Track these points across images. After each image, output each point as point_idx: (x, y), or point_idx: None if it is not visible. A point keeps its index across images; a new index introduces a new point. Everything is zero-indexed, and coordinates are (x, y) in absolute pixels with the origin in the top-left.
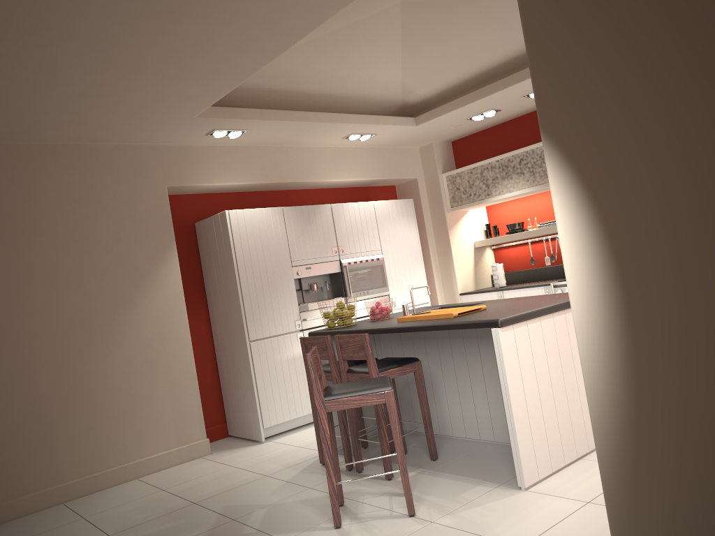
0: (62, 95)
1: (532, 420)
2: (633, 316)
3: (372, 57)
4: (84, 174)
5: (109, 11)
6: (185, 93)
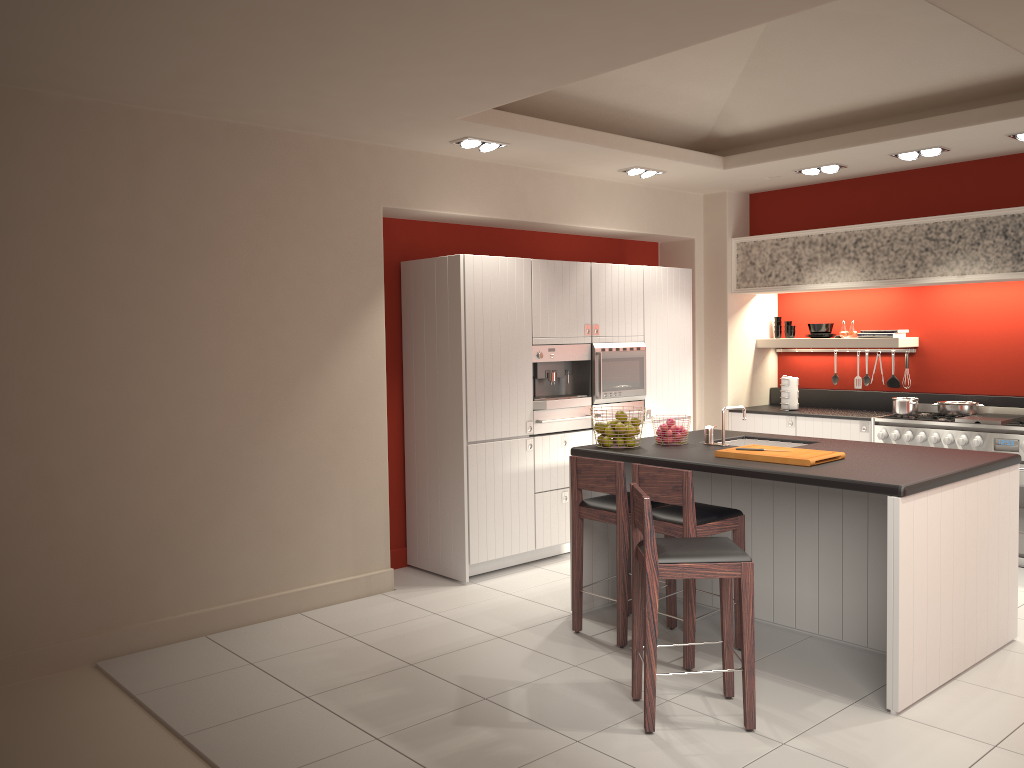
0: (313, 69)
1: (916, 624)
2: None
3: (704, 68)
4: (280, 174)
5: None
6: (472, 89)
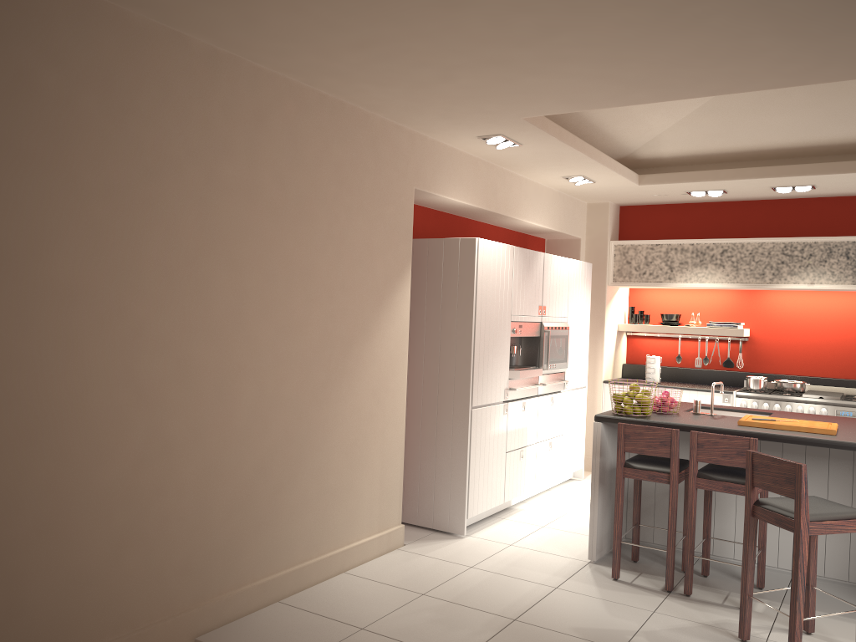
0: (489, 55)
1: None
2: None
3: (677, 102)
4: (352, 148)
5: (767, 1)
6: (583, 94)
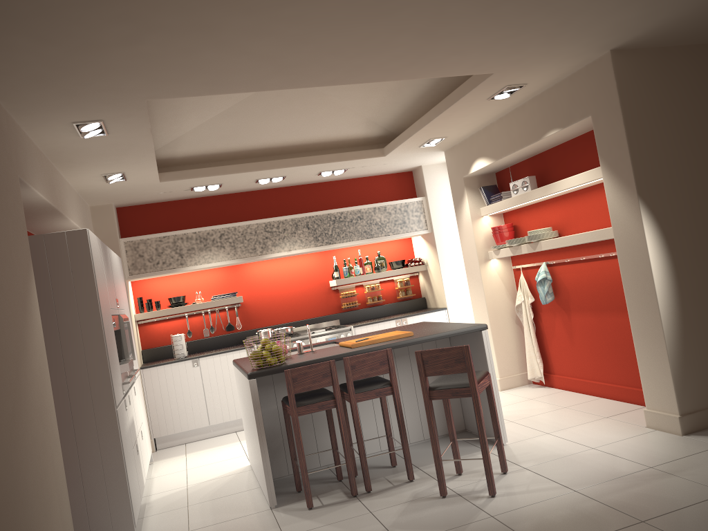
0: (207, 18)
1: None
2: (680, 284)
3: (214, 104)
4: None
5: (447, 2)
6: (233, 76)
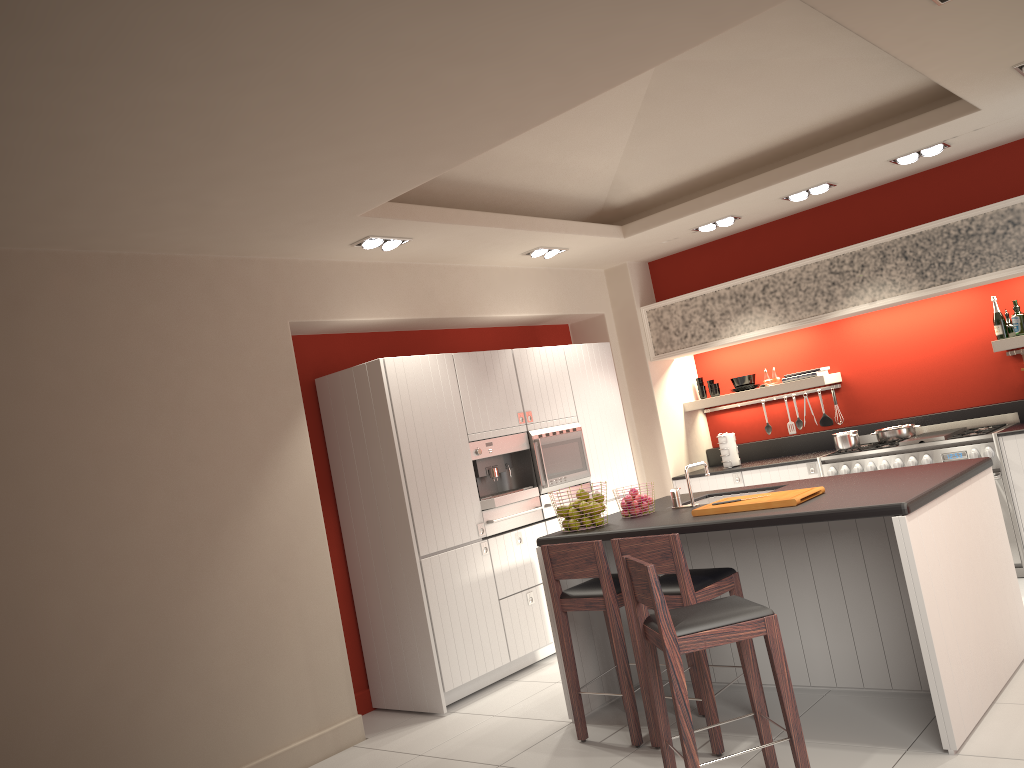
0: (203, 174)
1: (949, 649)
2: None
3: (593, 137)
4: (174, 301)
5: (374, 41)
6: (374, 177)
